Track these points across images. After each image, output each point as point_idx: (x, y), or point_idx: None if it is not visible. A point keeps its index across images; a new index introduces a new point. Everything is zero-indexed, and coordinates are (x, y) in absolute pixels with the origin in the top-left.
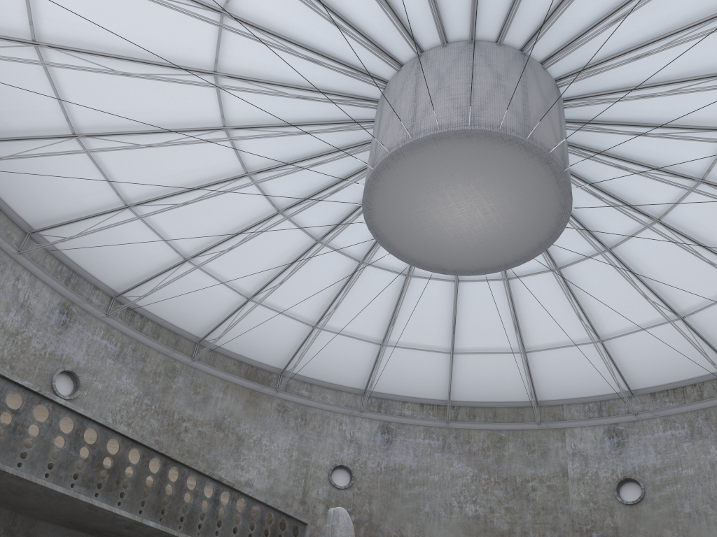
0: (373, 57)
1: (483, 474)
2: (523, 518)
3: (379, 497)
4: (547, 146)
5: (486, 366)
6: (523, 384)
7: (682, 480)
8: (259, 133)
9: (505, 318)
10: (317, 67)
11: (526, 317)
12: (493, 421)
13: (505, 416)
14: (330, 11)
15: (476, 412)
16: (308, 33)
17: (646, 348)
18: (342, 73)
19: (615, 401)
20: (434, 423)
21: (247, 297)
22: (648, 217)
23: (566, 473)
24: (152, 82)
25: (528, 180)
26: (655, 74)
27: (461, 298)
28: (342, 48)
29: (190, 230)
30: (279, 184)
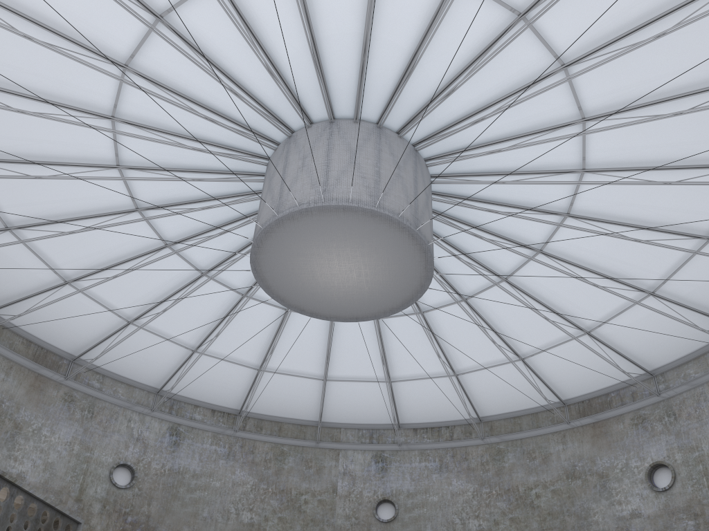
0: (288, 107)
1: (262, 484)
2: (293, 528)
3: (159, 499)
4: (427, 238)
5: (286, 385)
6: (312, 406)
7: (428, 505)
8: (147, 134)
9: (317, 348)
10: (232, 97)
11: (336, 351)
12: (278, 435)
13: (290, 432)
14: (267, 57)
15: (263, 425)
16: (236, 67)
17: (422, 393)
18: (257, 112)
19: (384, 430)
20: (223, 430)
21: (65, 280)
22: (460, 295)
23: (335, 489)
24: (48, 49)
25: (405, 260)
26: (501, 196)
27: (286, 324)
28: (263, 90)
29: (25, 200)
30: (147, 184)
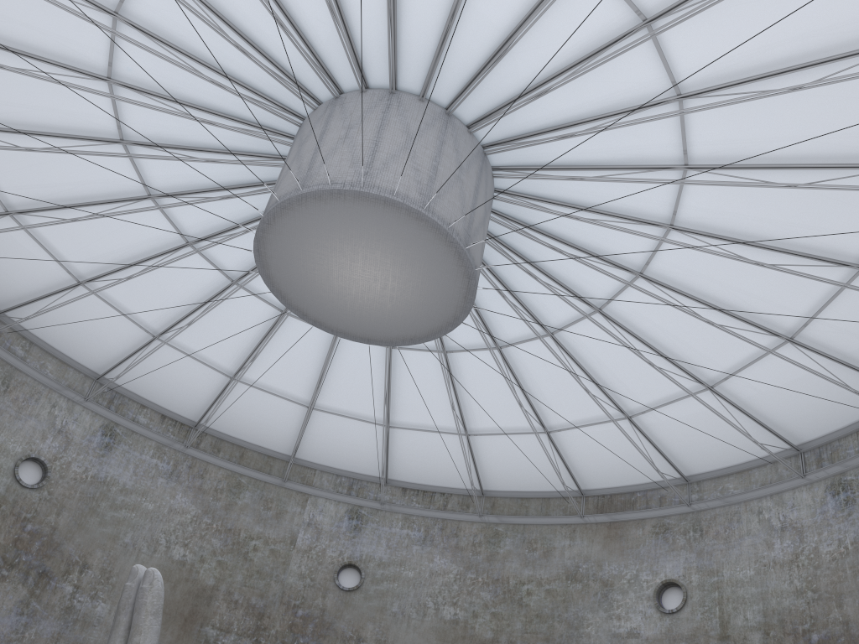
0: (343, 60)
1: (206, 517)
2: (233, 577)
3: (72, 510)
4: (475, 262)
5: (261, 404)
6: (288, 436)
7: (400, 580)
8: (156, 47)
9: (310, 368)
10: (276, 28)
11: (332, 376)
12: (237, 463)
13: (253, 461)
14: None
15: (222, 447)
16: None
17: (422, 448)
18: (303, 56)
19: (368, 483)
20: (170, 443)
21: (7, 209)
22: (494, 342)
23: (294, 541)
24: None
25: (443, 282)
26: (570, 234)
27: (278, 330)
28: (316, 30)
29: None
30: (142, 112)
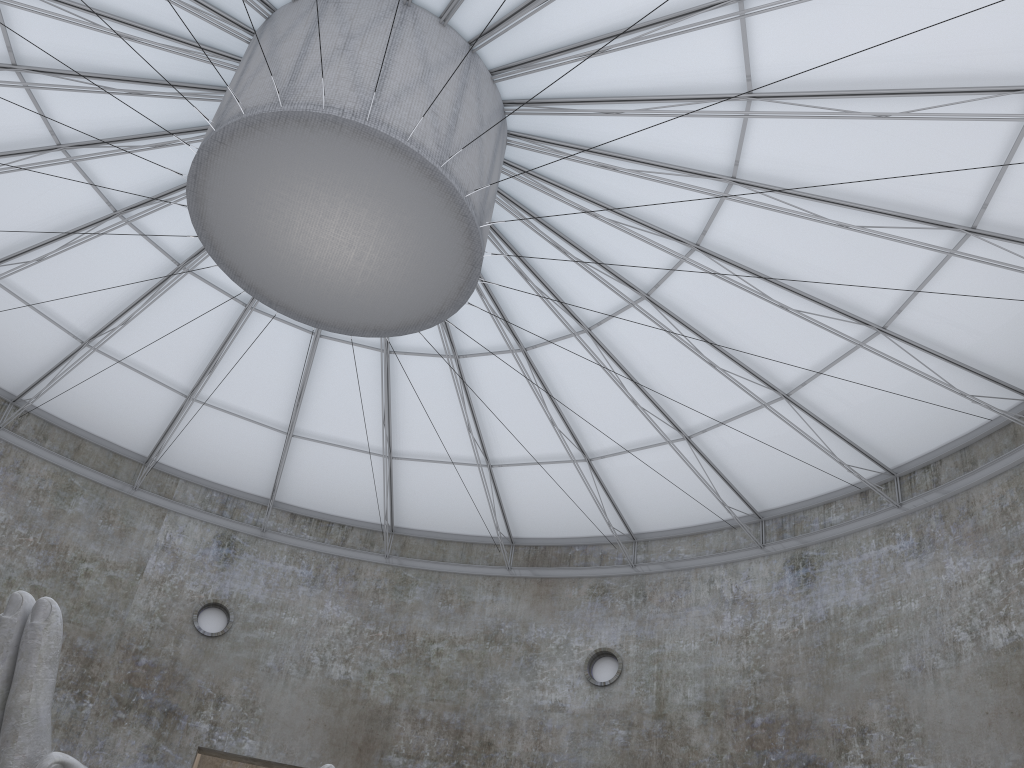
0: None
1: (20, 527)
2: None
3: None
4: (484, 247)
5: (118, 384)
6: (148, 431)
7: (280, 628)
8: None
9: (200, 346)
10: None
11: (228, 361)
12: (71, 458)
13: (93, 458)
14: None
15: (51, 434)
16: None
17: (328, 466)
18: None
19: (247, 503)
20: None
21: None
22: (453, 348)
23: (142, 568)
24: None
25: (439, 264)
26: (579, 233)
27: (166, 288)
28: None
29: None
30: None
